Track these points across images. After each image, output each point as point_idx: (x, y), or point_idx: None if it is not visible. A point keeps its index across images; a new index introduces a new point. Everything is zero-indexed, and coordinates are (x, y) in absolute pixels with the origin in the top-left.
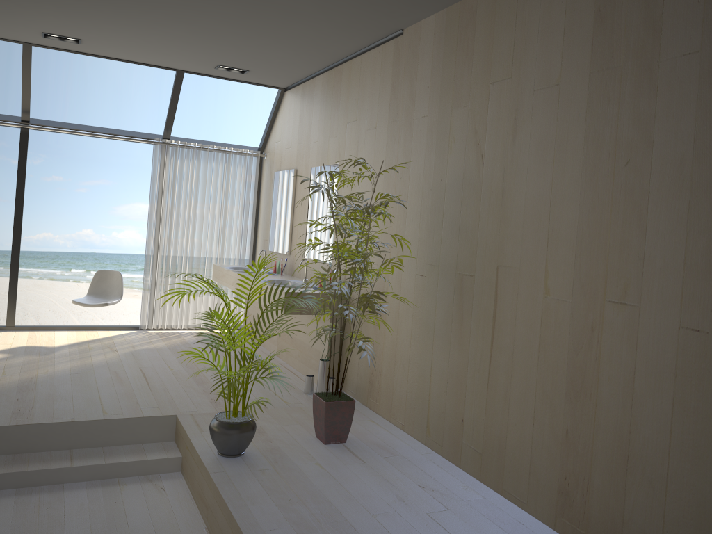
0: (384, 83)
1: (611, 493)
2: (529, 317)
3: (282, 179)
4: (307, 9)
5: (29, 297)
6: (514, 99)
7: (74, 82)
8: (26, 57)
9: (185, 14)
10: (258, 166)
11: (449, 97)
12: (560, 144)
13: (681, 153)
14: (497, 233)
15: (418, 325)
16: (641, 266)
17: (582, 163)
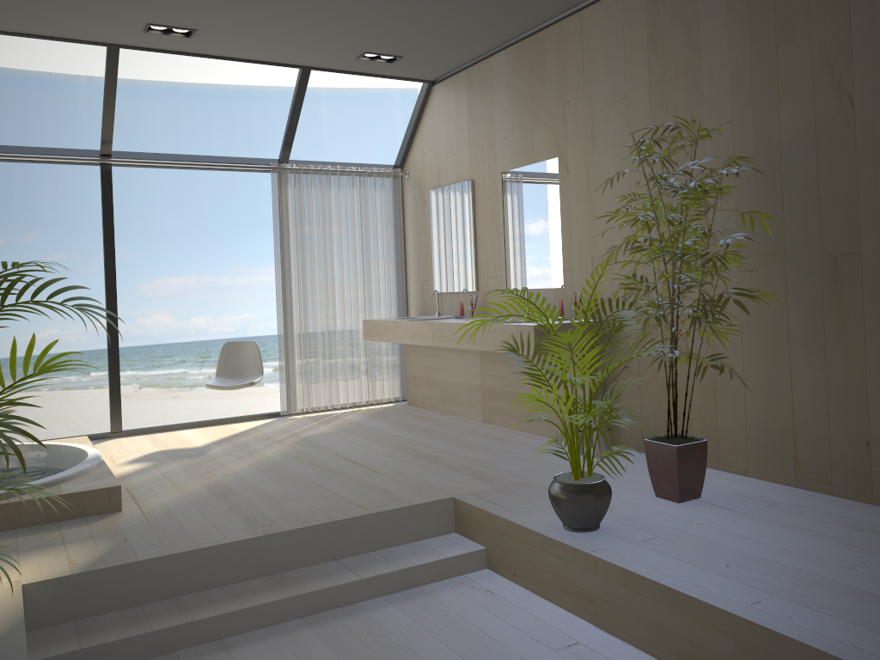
0: (632, 39)
1: None
2: None
3: (447, 196)
4: None
5: (39, 415)
6: None
7: (65, 130)
8: (111, 65)
9: None
10: (400, 188)
11: (768, 33)
12: None
13: None
14: None
15: (754, 336)
16: None
17: None
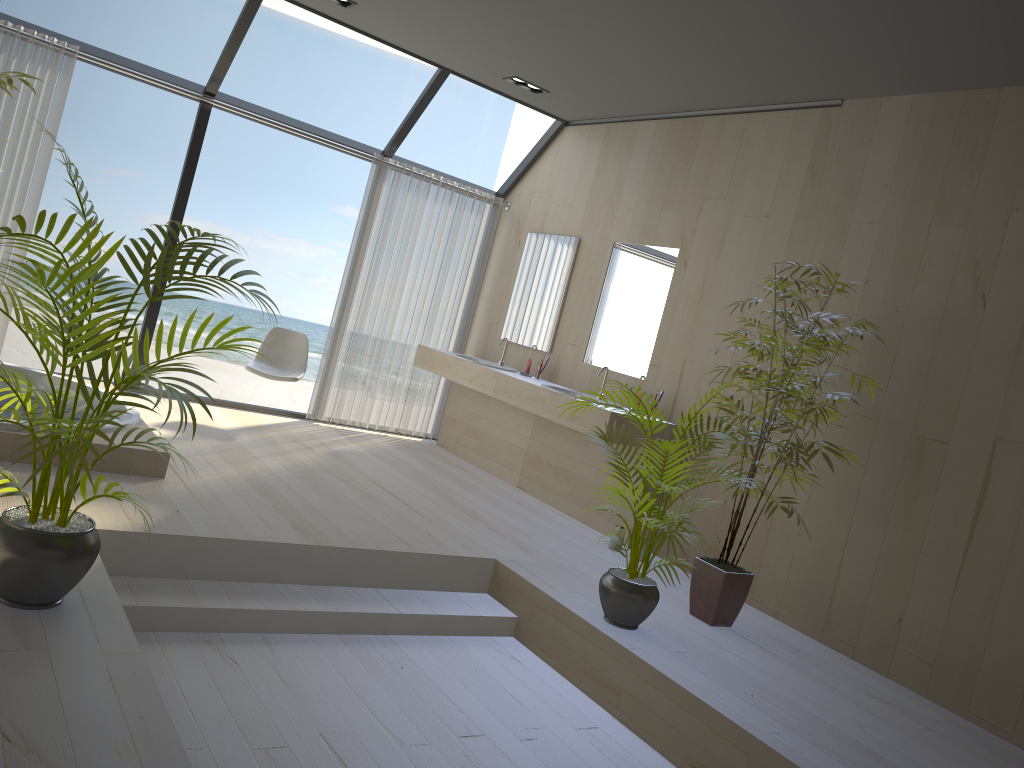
0: (792, 162)
1: None
2: None
3: (547, 246)
4: (750, 50)
5: None
6: None
7: (115, 17)
8: (251, 6)
9: (567, 15)
10: (496, 218)
11: (927, 208)
12: None
13: None
14: (1000, 398)
15: (824, 488)
16: None
17: None
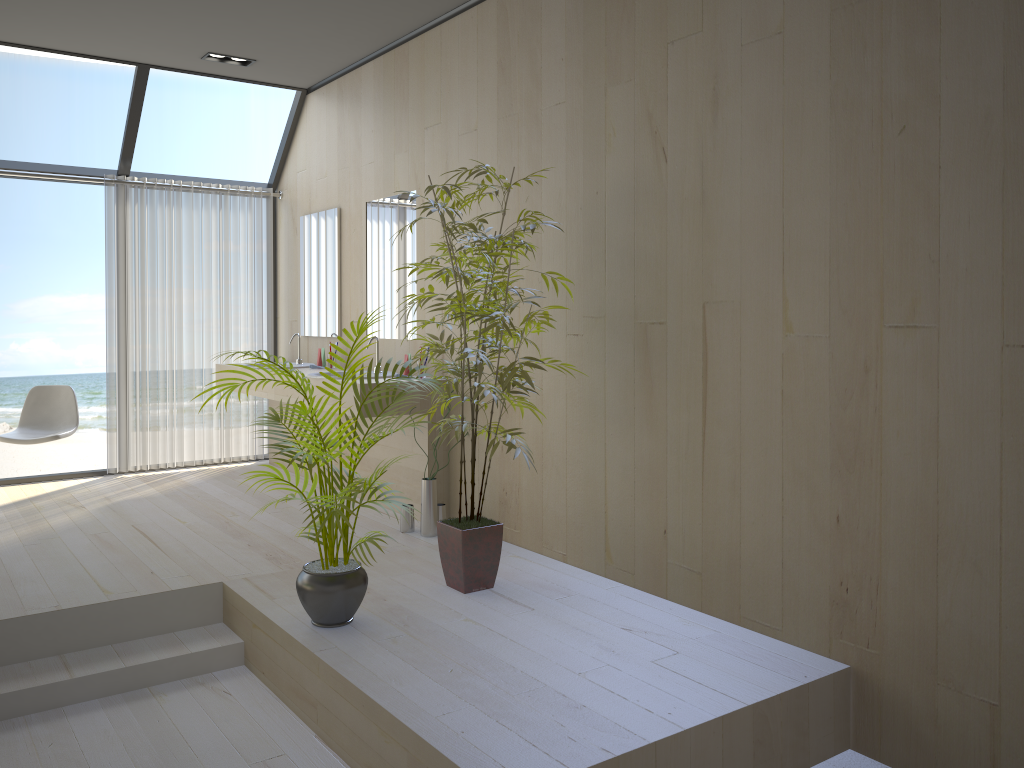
0: (484, 63)
1: (915, 590)
2: (762, 368)
3: (316, 225)
4: None
5: None
6: (710, 62)
7: None
8: None
9: None
10: (271, 211)
11: (600, 71)
12: (792, 118)
13: (984, 106)
14: (699, 257)
15: (577, 408)
16: (936, 271)
17: (829, 140)
